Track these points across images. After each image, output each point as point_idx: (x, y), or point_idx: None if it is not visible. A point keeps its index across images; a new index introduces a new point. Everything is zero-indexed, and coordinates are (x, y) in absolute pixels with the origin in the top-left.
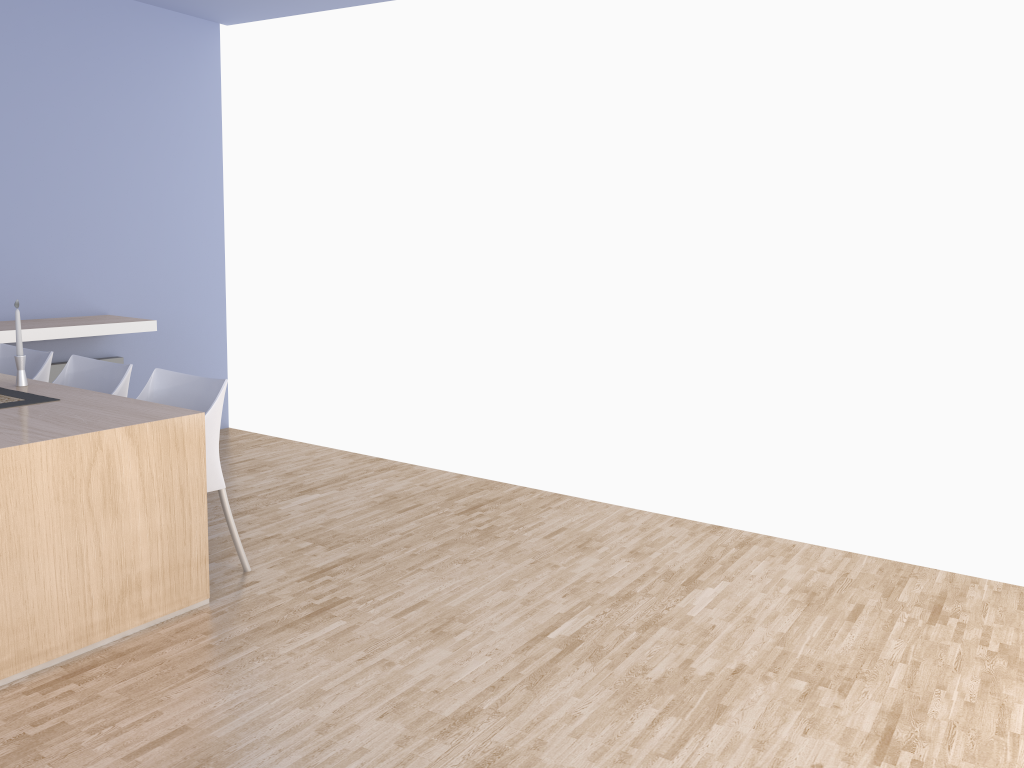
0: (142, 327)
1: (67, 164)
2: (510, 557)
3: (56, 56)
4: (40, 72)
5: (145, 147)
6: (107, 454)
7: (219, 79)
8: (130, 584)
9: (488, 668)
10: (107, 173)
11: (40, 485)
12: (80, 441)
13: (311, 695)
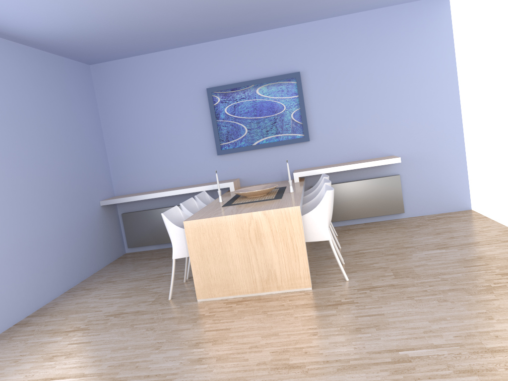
0: (392, 161)
1: (368, 91)
2: (473, 306)
3: (359, 45)
4: (353, 55)
5: (407, 72)
6: (255, 221)
7: (450, 24)
8: (271, 273)
9: (342, 353)
10: (388, 90)
11: (230, 231)
12: (244, 216)
13: (272, 334)
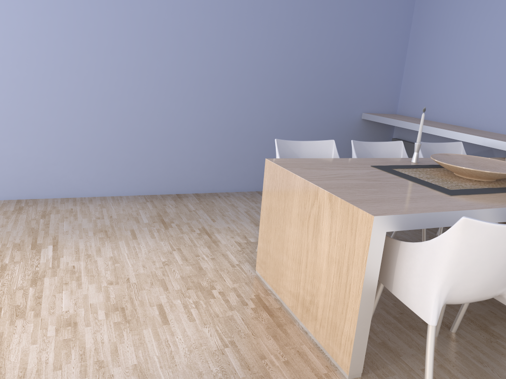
0: None
1: None
2: None
3: None
4: None
5: None
6: (318, 205)
7: None
8: (313, 302)
9: None
10: None
11: (295, 201)
12: (310, 187)
13: (144, 374)
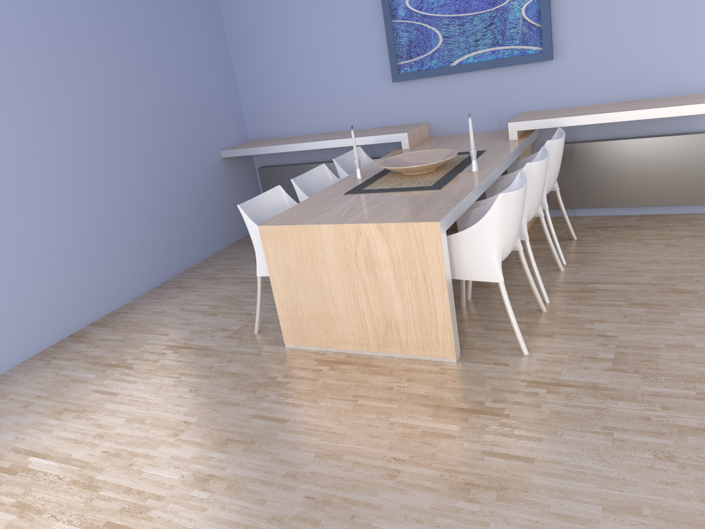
0: (704, 109)
1: None
2: None
3: None
4: None
5: None
6: (365, 239)
7: None
8: (391, 326)
9: None
10: None
11: (327, 250)
12: (347, 228)
13: (333, 454)
